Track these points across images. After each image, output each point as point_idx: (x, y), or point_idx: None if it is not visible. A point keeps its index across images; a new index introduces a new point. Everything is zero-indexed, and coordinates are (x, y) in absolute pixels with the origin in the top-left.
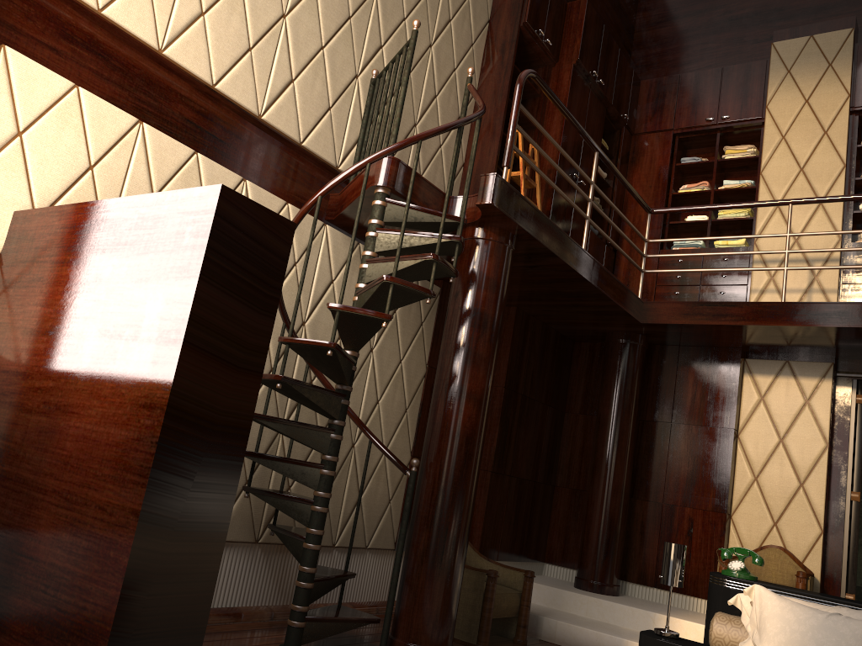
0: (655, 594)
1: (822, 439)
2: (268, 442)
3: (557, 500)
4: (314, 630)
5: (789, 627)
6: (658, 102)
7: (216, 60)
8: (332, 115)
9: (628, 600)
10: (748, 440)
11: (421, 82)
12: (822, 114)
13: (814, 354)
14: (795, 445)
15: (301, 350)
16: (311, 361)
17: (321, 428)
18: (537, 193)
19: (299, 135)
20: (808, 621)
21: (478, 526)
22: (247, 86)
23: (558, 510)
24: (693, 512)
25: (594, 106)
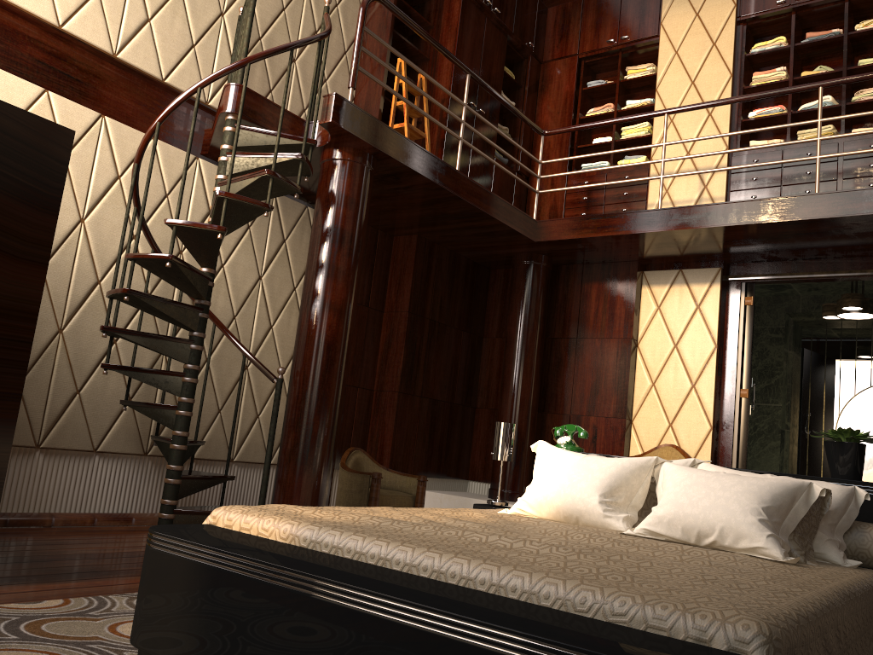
0: None
1: (711, 341)
2: (150, 363)
3: (478, 420)
4: (184, 522)
5: (551, 469)
6: (564, 28)
7: (61, 1)
8: (196, 53)
9: None
10: (646, 348)
11: (298, 19)
12: (711, 26)
13: (705, 261)
14: (687, 349)
15: (149, 266)
16: (162, 277)
17: (179, 339)
18: (425, 121)
19: (160, 72)
20: (567, 462)
21: (388, 444)
22: (97, 26)
23: (479, 430)
24: (597, 420)
25: (492, 35)
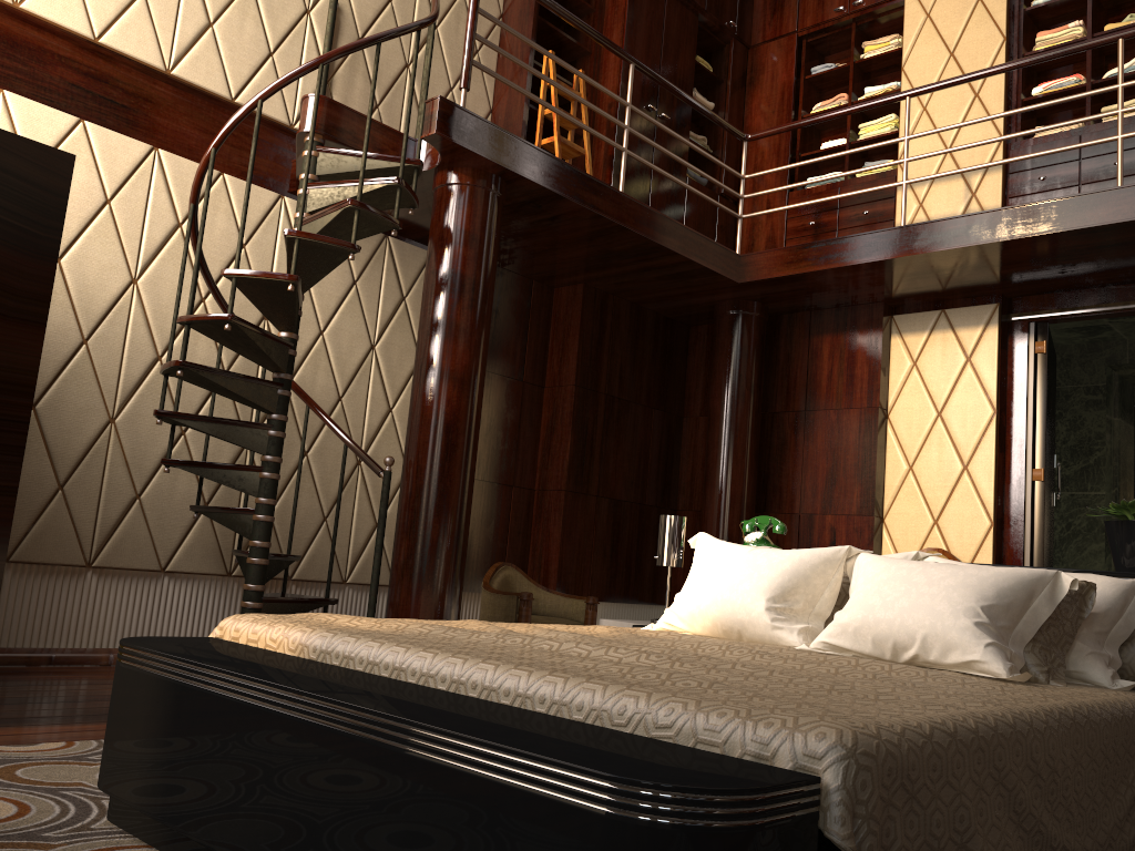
0: None
1: (987, 405)
2: (230, 458)
3: None
4: None
5: (707, 567)
6: None
7: (95, 8)
8: (275, 62)
9: None
10: (900, 420)
11: (410, 11)
12: None
13: (976, 296)
14: (955, 417)
15: (208, 331)
16: (227, 345)
17: (254, 424)
18: (584, 132)
19: (228, 89)
20: (728, 558)
21: (554, 559)
22: (143, 36)
23: None
24: (835, 520)
25: (677, 15)
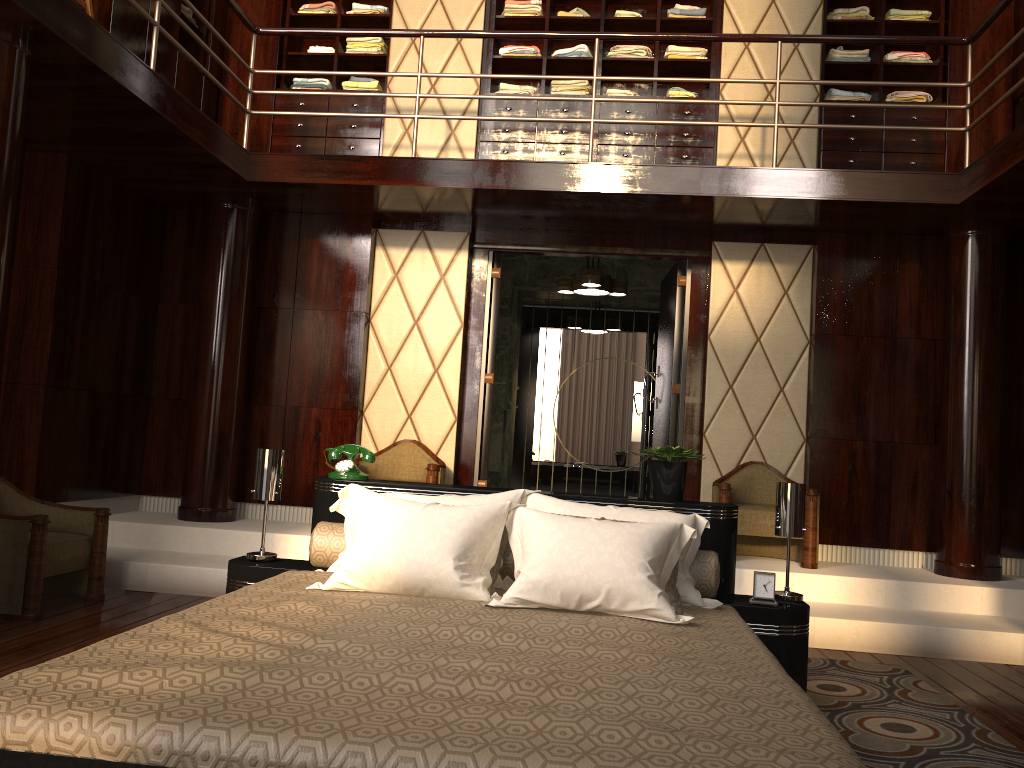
0: (280, 512)
1: (457, 319)
2: None
3: (154, 415)
4: None
5: (383, 526)
6: None
7: None
8: None
9: (245, 525)
10: (382, 324)
11: None
12: None
13: (451, 223)
14: (430, 327)
15: None
16: None
17: None
18: None
19: None
20: (403, 516)
21: (31, 461)
22: None
23: (156, 427)
24: (321, 413)
25: None
